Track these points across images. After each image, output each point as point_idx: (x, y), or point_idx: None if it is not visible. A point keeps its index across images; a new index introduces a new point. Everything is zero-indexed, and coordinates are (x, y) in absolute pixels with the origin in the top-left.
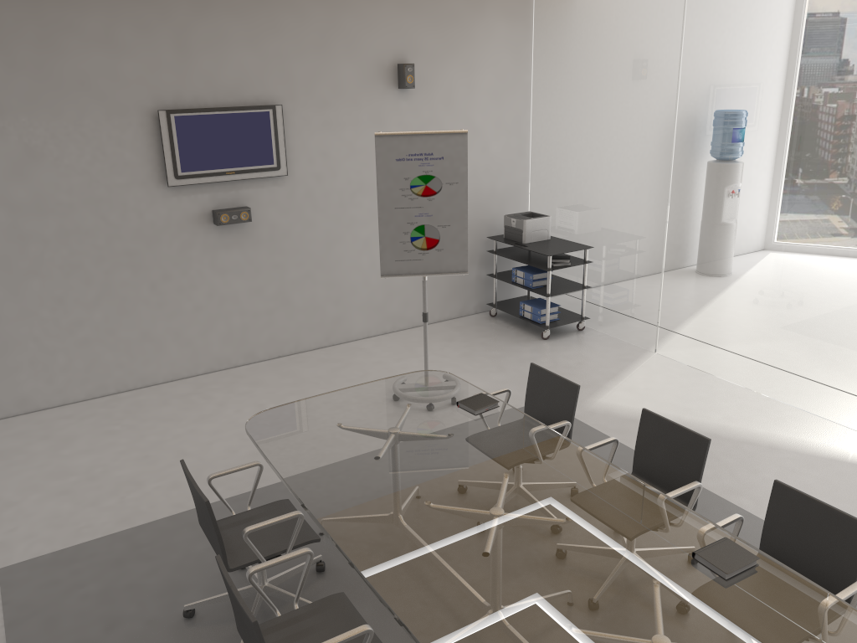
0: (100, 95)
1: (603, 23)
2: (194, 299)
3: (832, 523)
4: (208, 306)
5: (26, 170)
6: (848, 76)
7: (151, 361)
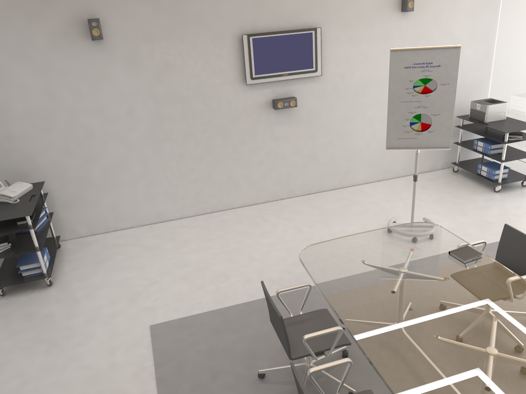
0: (208, 26)
1: None
2: (258, 156)
3: None
4: (267, 161)
5: (164, 76)
6: None
7: (231, 194)
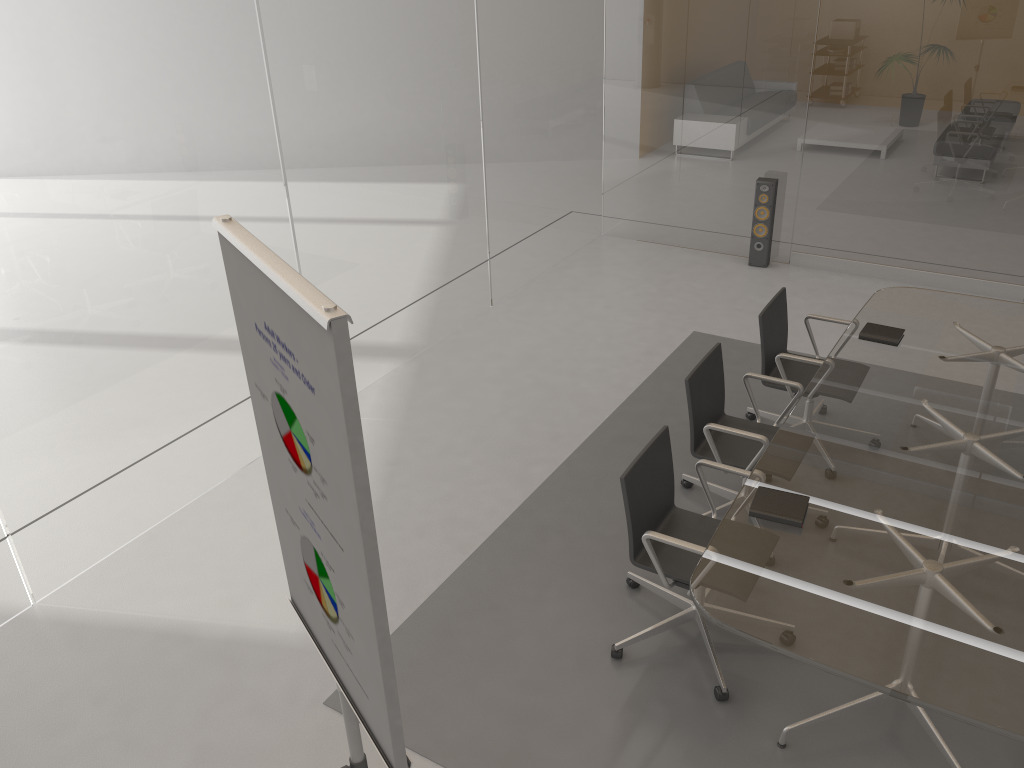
0: None
1: None
2: None
3: (777, 308)
4: None
5: None
6: None
7: None
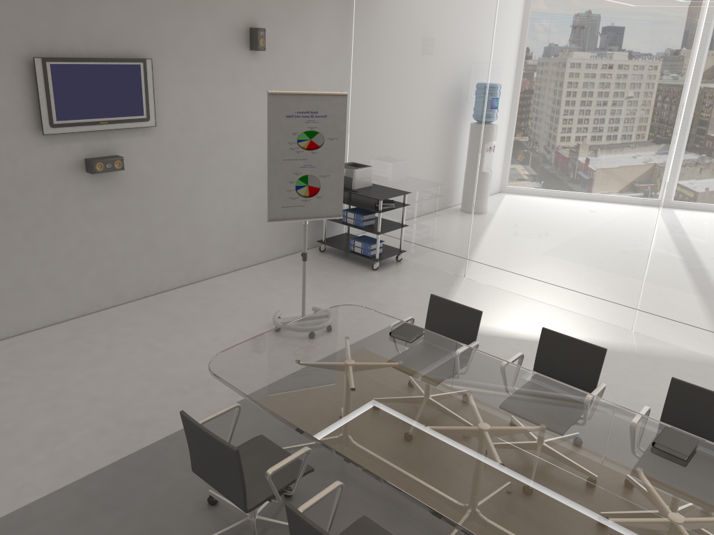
0: None
1: (423, 7)
2: (67, 245)
3: None
4: (80, 252)
5: None
6: (632, 65)
7: (23, 309)
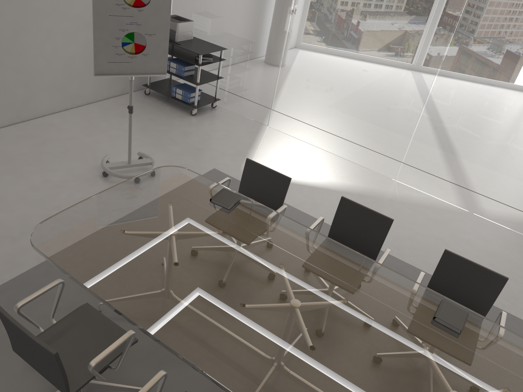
0: None
1: None
2: None
3: (481, 276)
4: None
5: None
6: None
7: None
